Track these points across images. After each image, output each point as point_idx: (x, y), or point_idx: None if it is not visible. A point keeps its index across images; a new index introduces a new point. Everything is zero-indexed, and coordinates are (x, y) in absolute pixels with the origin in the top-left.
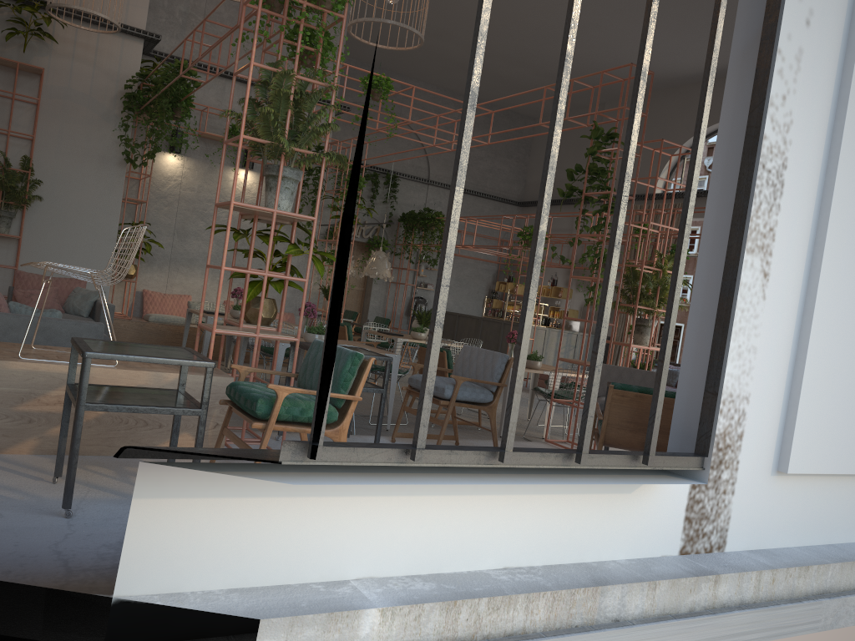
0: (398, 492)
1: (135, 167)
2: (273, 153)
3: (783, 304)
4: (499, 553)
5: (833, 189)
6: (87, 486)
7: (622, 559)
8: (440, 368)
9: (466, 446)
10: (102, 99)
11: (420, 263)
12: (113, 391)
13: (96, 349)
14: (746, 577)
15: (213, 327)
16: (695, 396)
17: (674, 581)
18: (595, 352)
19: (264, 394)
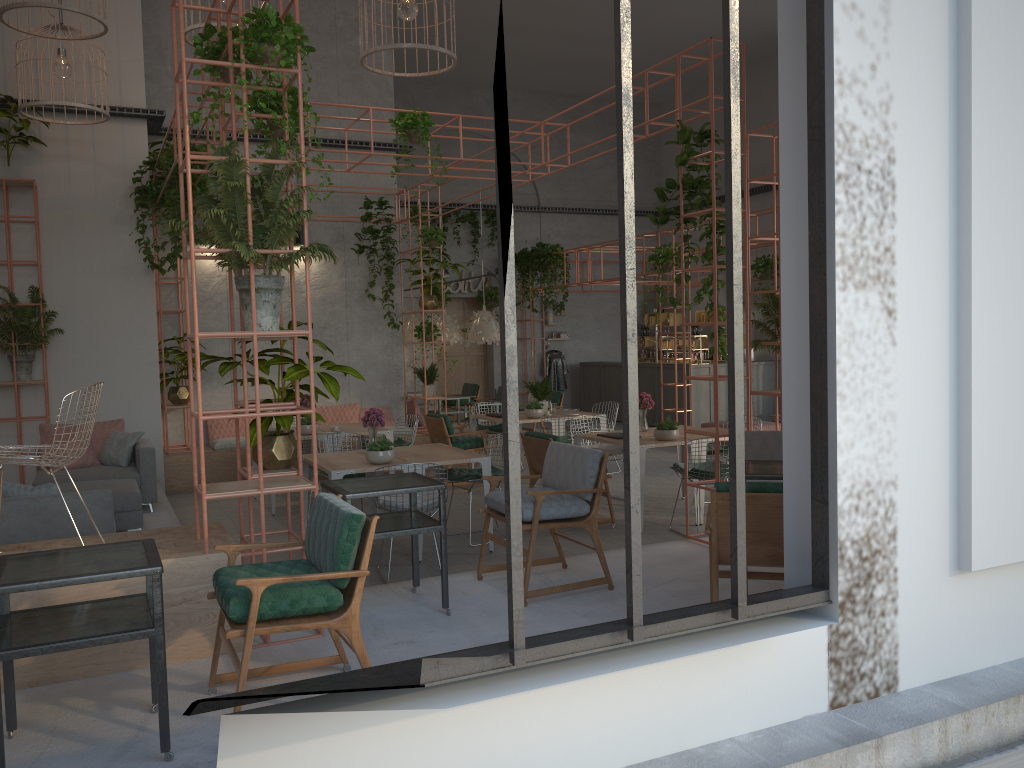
0: (393, 716)
1: (163, 272)
2: (238, 262)
3: (925, 345)
4: (559, 764)
5: (971, 176)
6: (51, 734)
7: (744, 733)
8: (525, 476)
9: (457, 654)
10: (111, 200)
11: (545, 310)
12: (55, 616)
13: (6, 578)
14: (925, 732)
15: (202, 493)
16: (807, 502)
17: (813, 760)
18: (628, 487)
19: (241, 589)
